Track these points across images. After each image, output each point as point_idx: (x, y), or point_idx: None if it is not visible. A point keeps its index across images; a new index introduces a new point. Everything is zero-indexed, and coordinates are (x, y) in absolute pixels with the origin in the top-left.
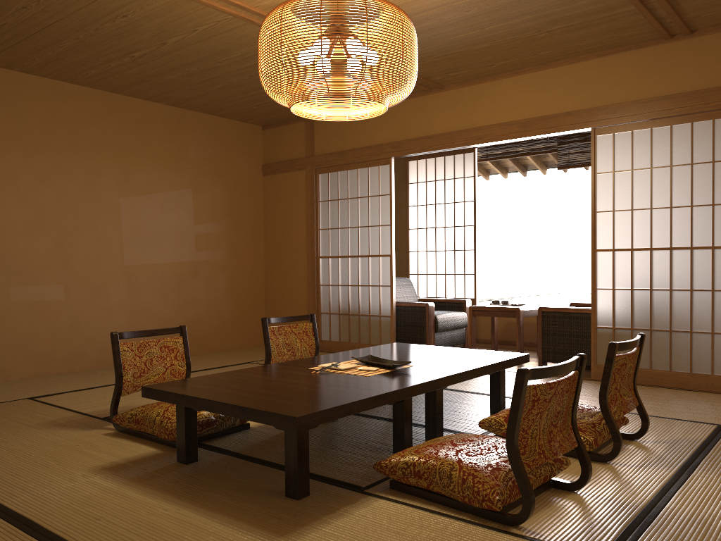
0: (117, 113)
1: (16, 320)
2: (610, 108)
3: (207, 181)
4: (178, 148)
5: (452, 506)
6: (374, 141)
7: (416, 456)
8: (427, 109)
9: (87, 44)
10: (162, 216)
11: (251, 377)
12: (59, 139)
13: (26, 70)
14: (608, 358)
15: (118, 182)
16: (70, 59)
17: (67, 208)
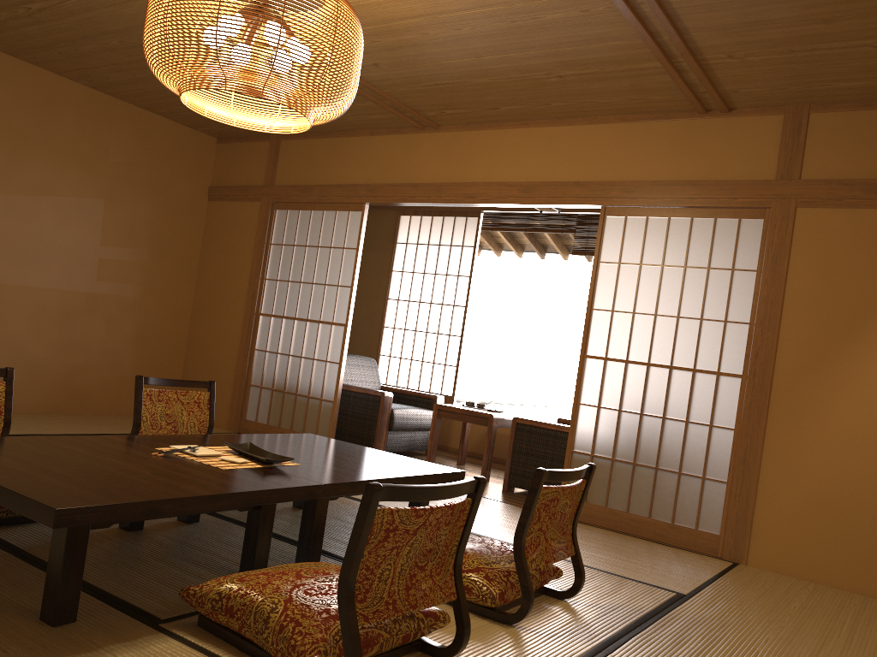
0: (12, 82)
1: None
2: (625, 185)
3: (128, 193)
4: (94, 144)
5: None
6: (348, 179)
7: (236, 586)
8: (416, 150)
9: None
10: (55, 227)
11: (61, 448)
12: None
13: None
14: (532, 488)
15: None
16: None
17: None
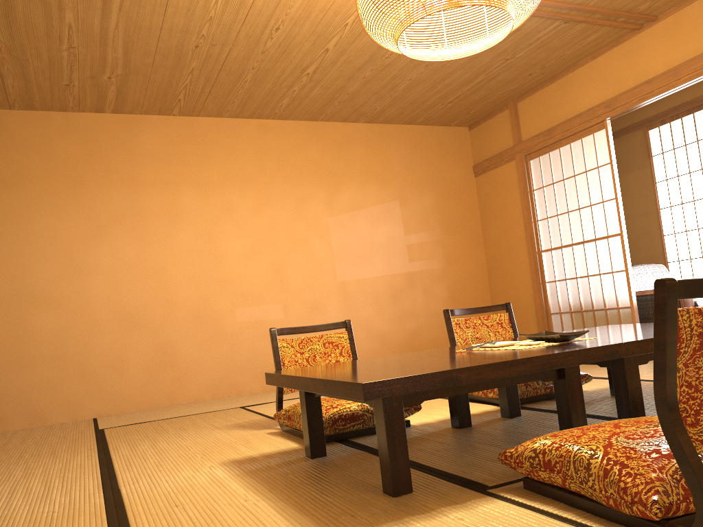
0: (318, 138)
1: (243, 339)
2: None
3: (414, 190)
4: (380, 162)
5: (598, 513)
6: (583, 107)
7: (549, 441)
8: (640, 50)
9: (264, 72)
10: (370, 231)
11: (383, 359)
12: (268, 171)
13: (233, 114)
14: None
15: (325, 203)
16: (259, 93)
17: (280, 233)
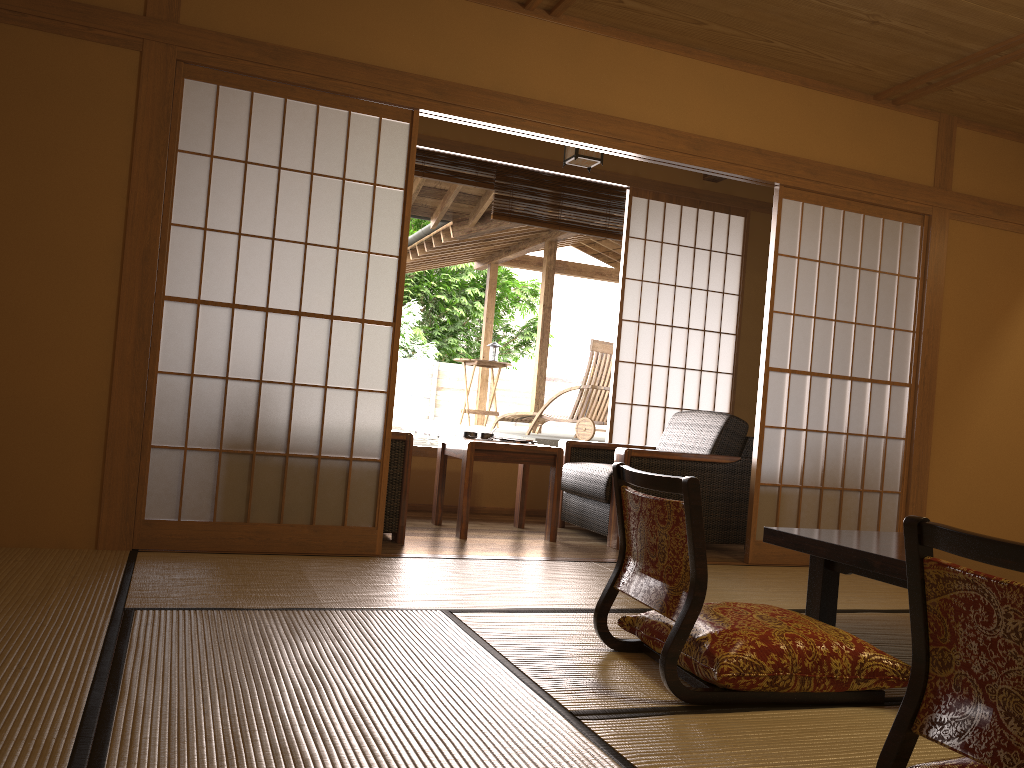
0: None
1: None
2: (810, 164)
3: None
4: None
5: None
6: (379, 58)
7: None
8: (517, 42)
9: None
10: None
11: None
12: None
13: None
14: None
15: None
16: None
17: None
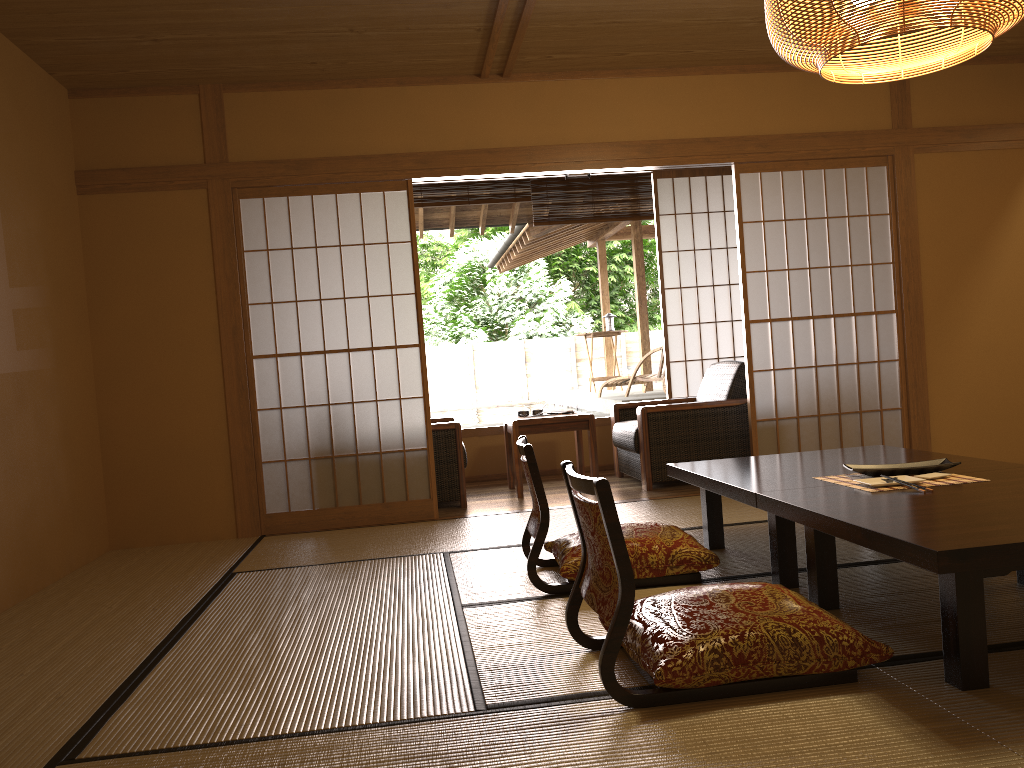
0: None
1: None
2: (759, 139)
3: (16, 189)
4: None
5: None
6: (374, 147)
7: None
8: (480, 106)
9: None
10: None
11: (918, 510)
12: None
13: None
14: None
15: None
16: None
17: None
